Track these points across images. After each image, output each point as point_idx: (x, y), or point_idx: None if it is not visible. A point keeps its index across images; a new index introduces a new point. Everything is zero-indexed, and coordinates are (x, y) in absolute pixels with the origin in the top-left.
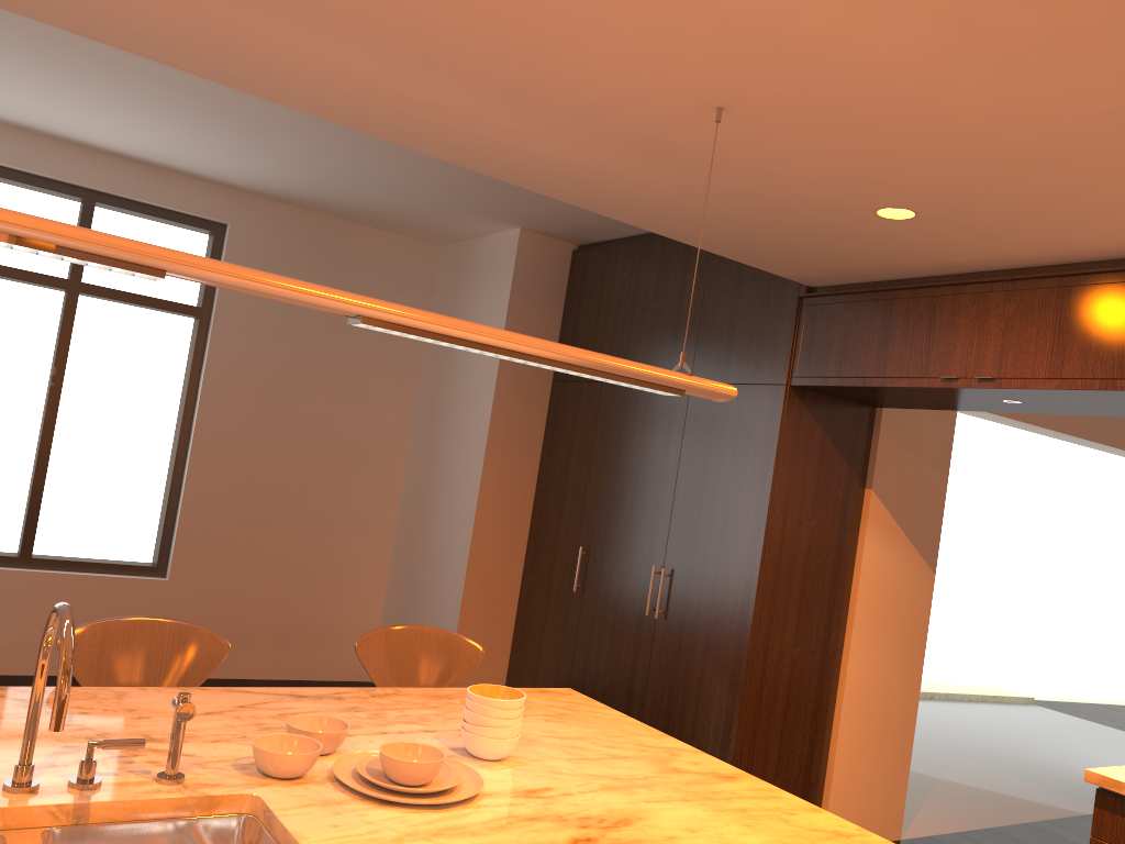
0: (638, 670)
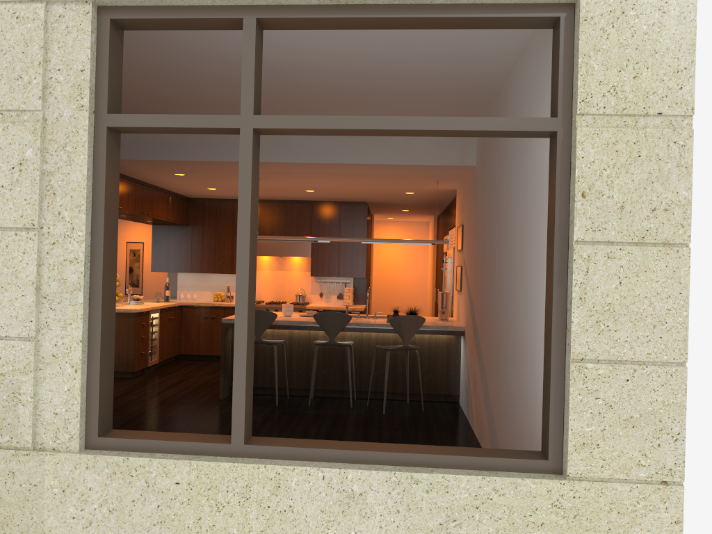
0: None
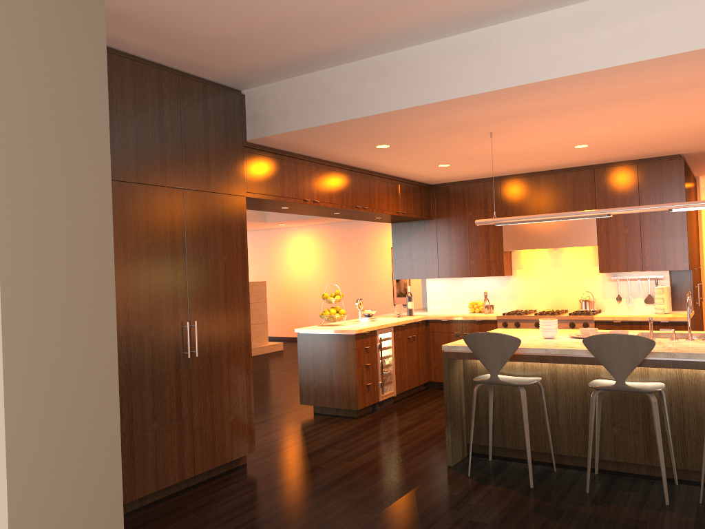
0: (184, 399)
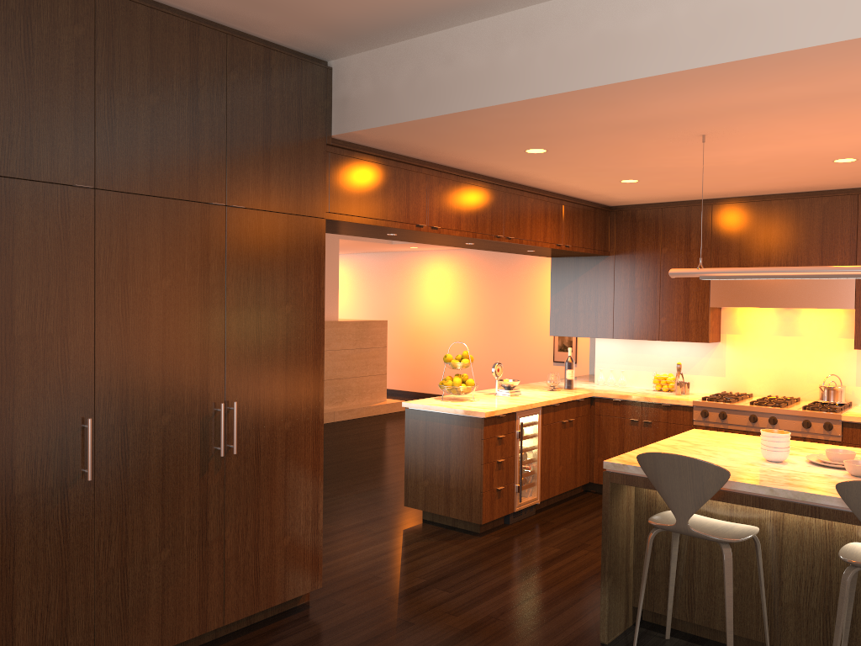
0: (212, 516)
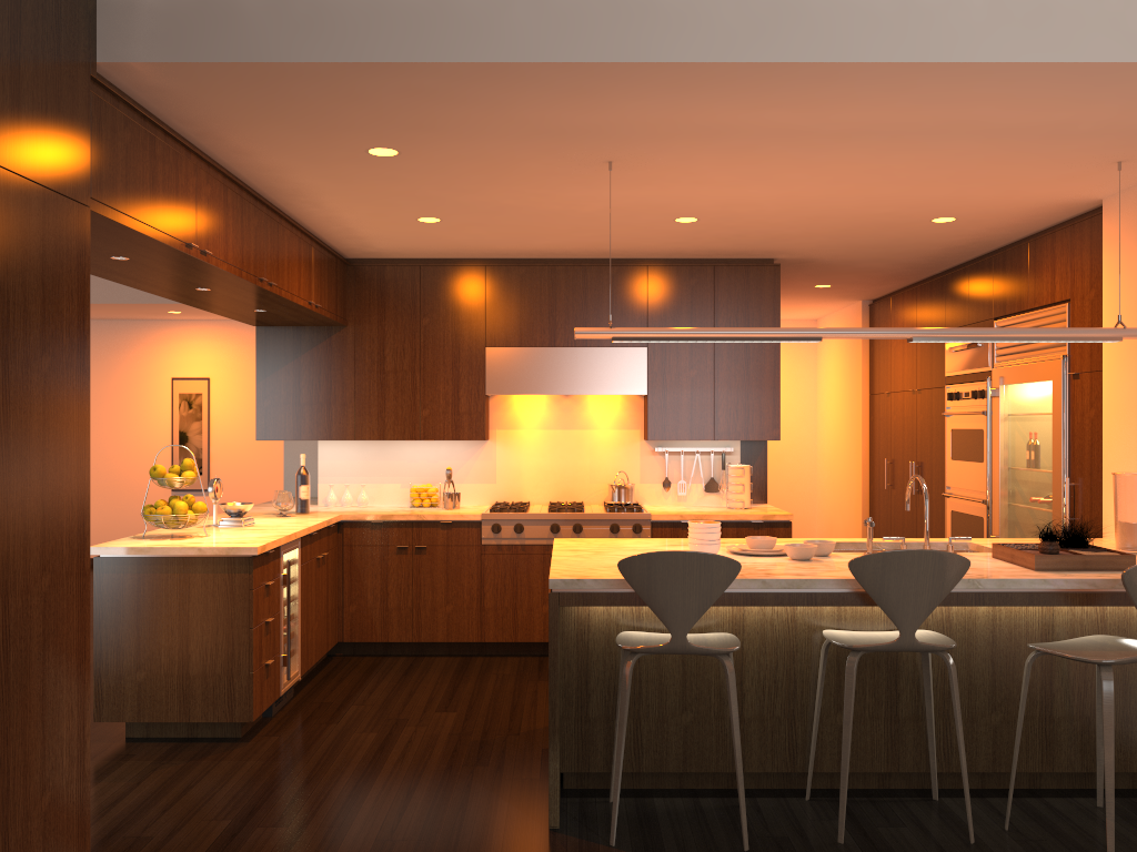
0: None
